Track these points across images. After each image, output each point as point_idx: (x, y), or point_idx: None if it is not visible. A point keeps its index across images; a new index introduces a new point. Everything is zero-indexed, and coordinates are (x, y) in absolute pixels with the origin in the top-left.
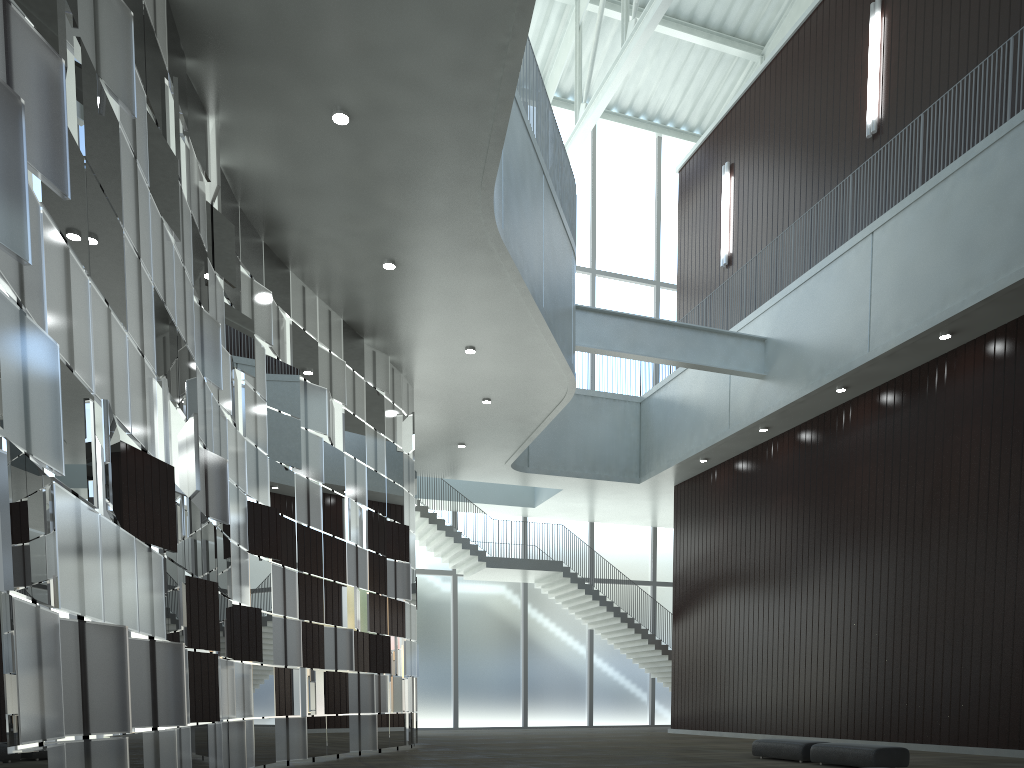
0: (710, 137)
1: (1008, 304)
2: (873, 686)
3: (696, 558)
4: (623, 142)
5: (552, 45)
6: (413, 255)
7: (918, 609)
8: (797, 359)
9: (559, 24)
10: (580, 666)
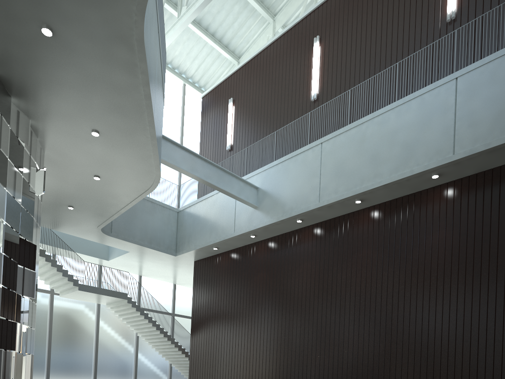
0: (221, 84)
1: (391, 191)
2: (312, 378)
3: (207, 301)
4: (166, 79)
5: None
6: (70, 29)
7: (338, 339)
8: (277, 201)
9: None
10: (130, 357)
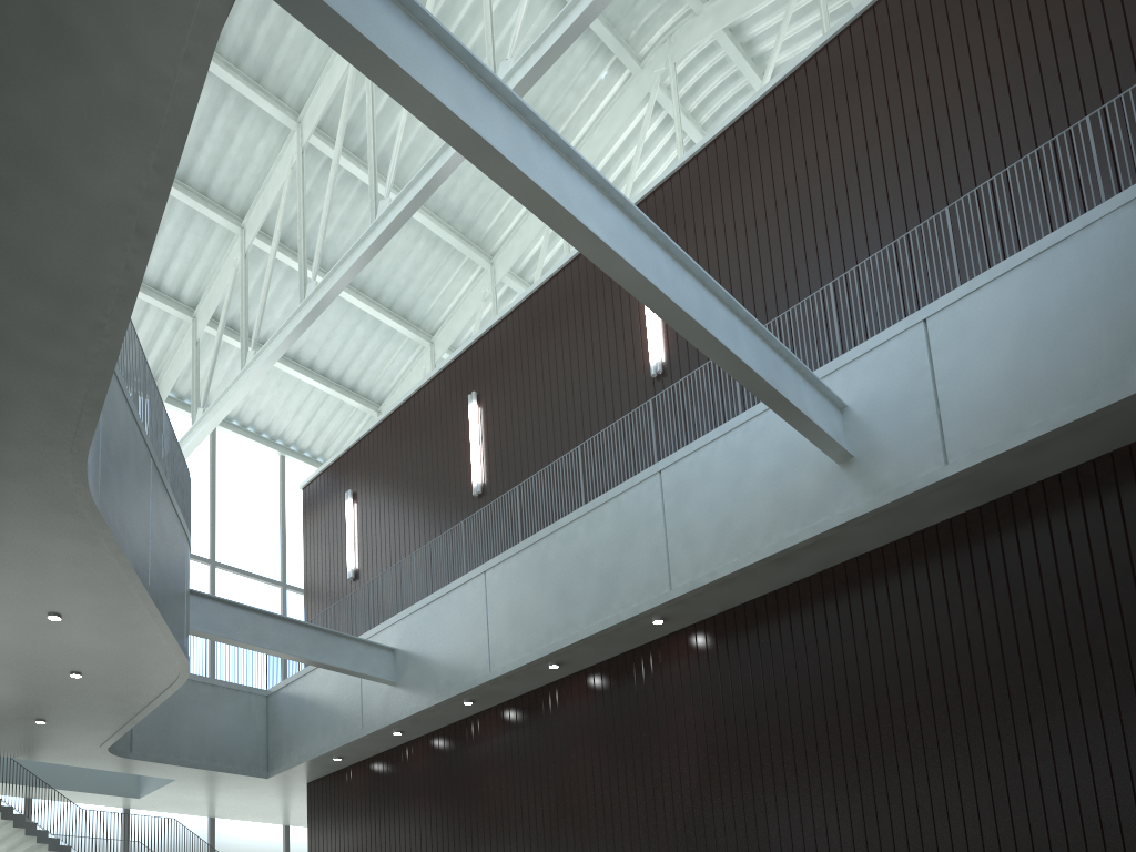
0: (333, 465)
1: (600, 646)
2: None
3: None
4: (245, 452)
5: (167, 350)
6: None
7: None
8: (426, 671)
9: (175, 334)
10: None
